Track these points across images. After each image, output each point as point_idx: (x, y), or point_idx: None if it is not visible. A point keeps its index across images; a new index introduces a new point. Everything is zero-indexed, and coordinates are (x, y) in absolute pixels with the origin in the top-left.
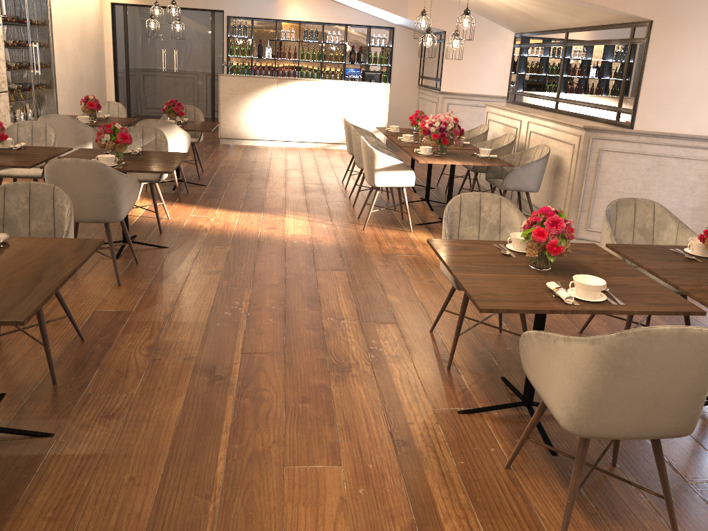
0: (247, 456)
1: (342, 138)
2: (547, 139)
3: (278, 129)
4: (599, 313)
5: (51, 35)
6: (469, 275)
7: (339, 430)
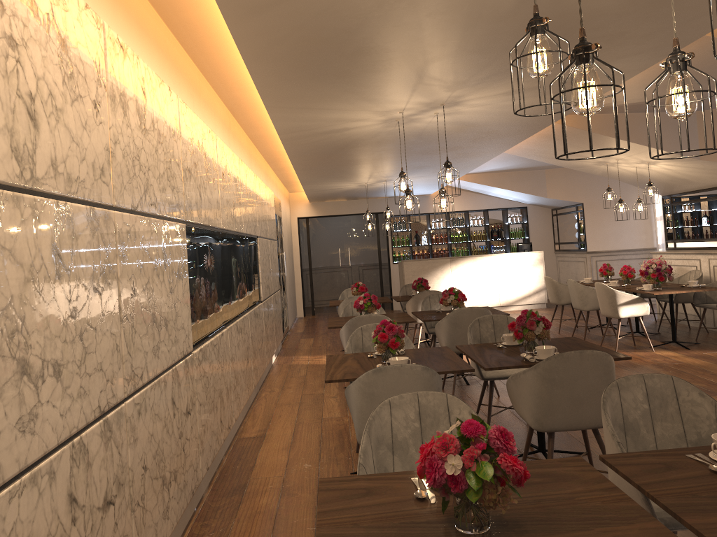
0: None
1: (509, 301)
2: None
3: None
4: None
5: (283, 246)
6: None
7: None
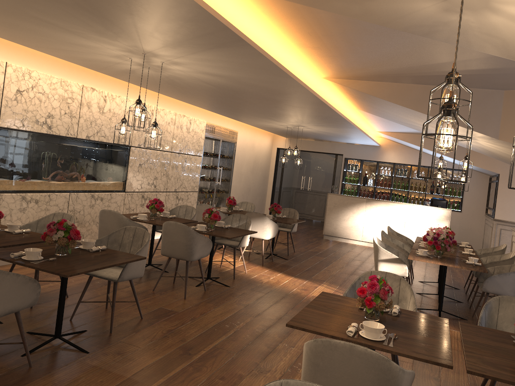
0: None
1: None
2: None
3: (364, 233)
4: (366, 346)
5: (233, 163)
6: (312, 310)
7: None
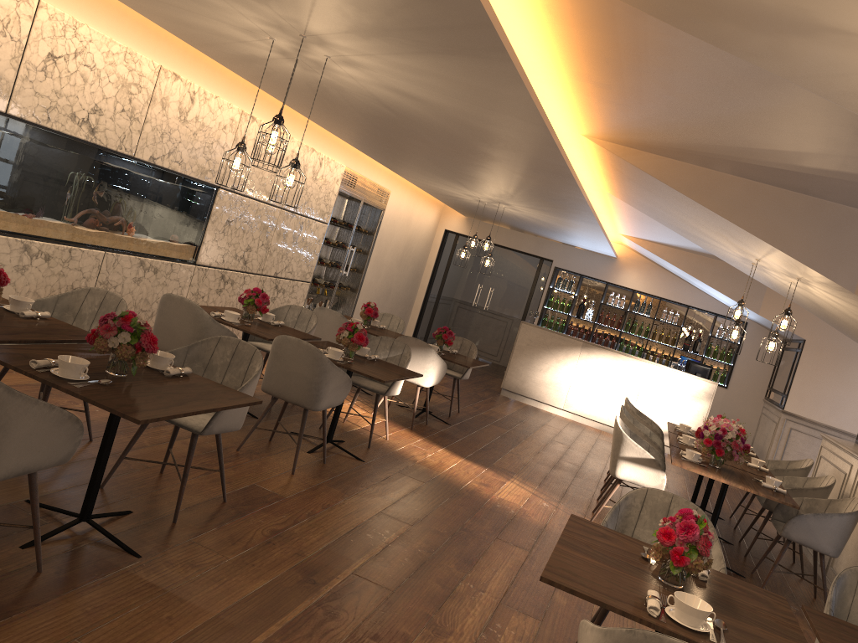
0: None
1: None
2: None
3: (569, 397)
4: (682, 640)
5: (372, 244)
6: (571, 552)
7: None
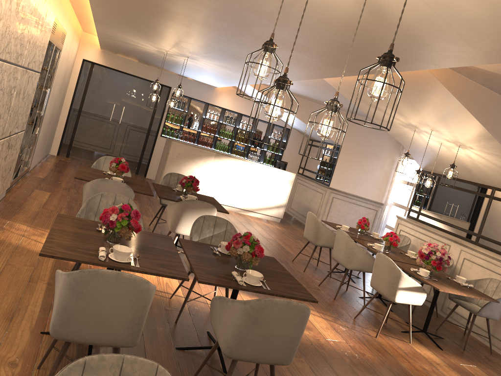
0: None
1: (252, 207)
2: (491, 272)
3: (207, 191)
4: None
5: (53, 81)
6: None
7: None
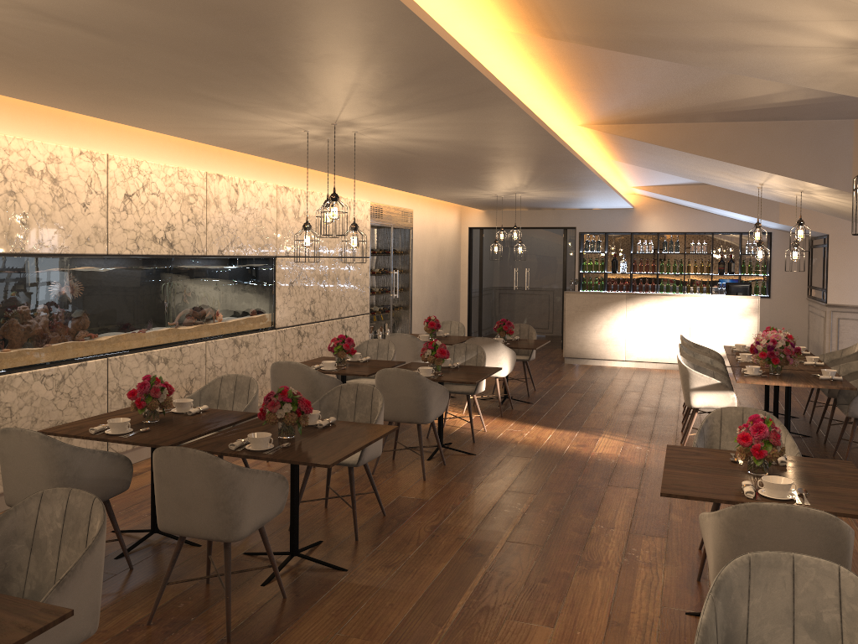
0: (479, 607)
1: None
2: None
3: (628, 348)
4: None
5: (411, 262)
6: (677, 472)
7: (563, 605)
